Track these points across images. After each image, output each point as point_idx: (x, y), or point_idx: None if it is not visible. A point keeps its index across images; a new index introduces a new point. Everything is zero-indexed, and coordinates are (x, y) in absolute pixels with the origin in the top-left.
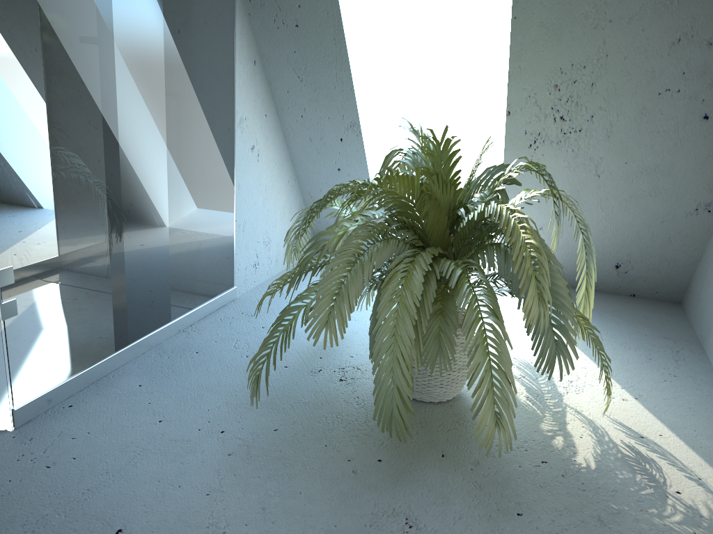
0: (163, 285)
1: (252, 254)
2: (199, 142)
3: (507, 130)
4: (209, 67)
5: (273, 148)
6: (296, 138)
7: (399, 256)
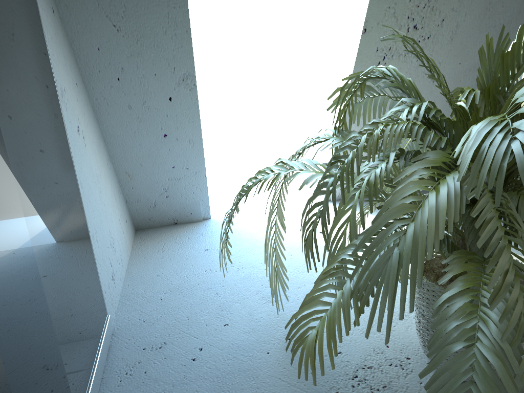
0: (60, 376)
1: (108, 265)
2: (37, 131)
3: (359, 50)
4: (17, 9)
5: (90, 126)
6: (111, 109)
7: (521, 211)
